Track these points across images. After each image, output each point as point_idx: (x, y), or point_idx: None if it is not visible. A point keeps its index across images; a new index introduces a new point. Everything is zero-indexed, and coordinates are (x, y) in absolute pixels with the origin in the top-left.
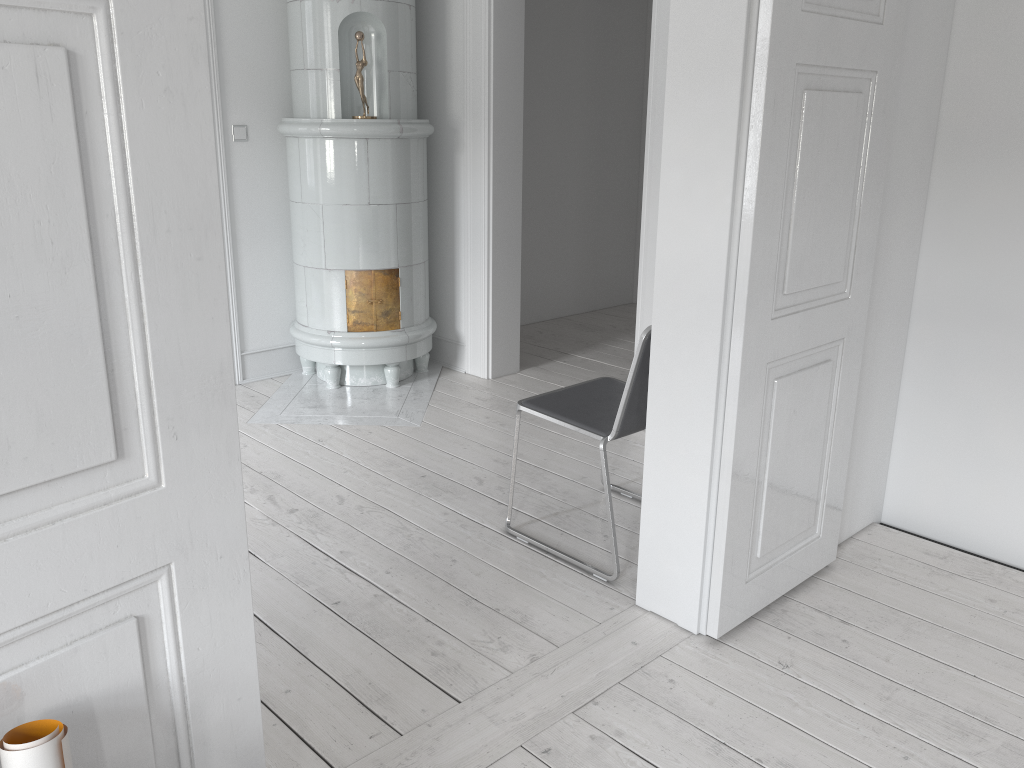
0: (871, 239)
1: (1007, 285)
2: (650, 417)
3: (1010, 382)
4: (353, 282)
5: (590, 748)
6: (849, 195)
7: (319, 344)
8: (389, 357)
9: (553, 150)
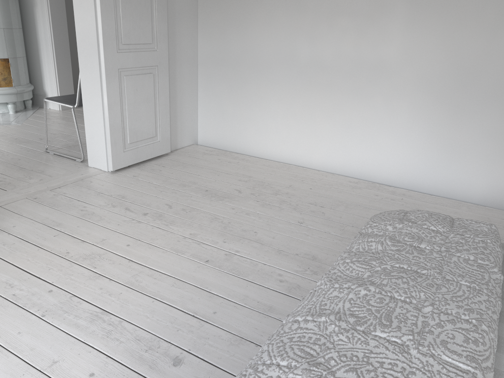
0: (164, 29)
1: (223, 51)
2: (82, 92)
3: (227, 86)
4: None
5: (52, 197)
6: (149, 11)
7: None
8: (8, 99)
9: None
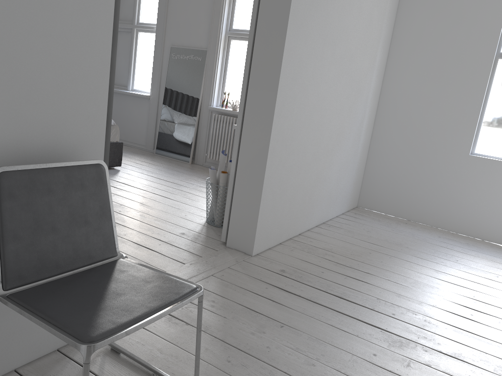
0: None
1: None
2: None
3: None
4: None
5: None
6: None
7: None
8: None
9: None
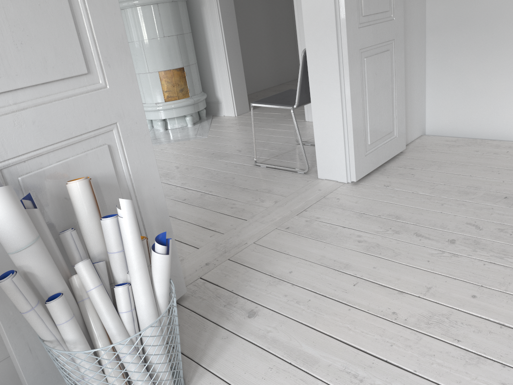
0: None
1: (467, 7)
2: (311, 88)
3: (474, 53)
4: (163, 77)
5: (306, 224)
6: None
7: (152, 110)
8: (187, 111)
9: (248, 5)
